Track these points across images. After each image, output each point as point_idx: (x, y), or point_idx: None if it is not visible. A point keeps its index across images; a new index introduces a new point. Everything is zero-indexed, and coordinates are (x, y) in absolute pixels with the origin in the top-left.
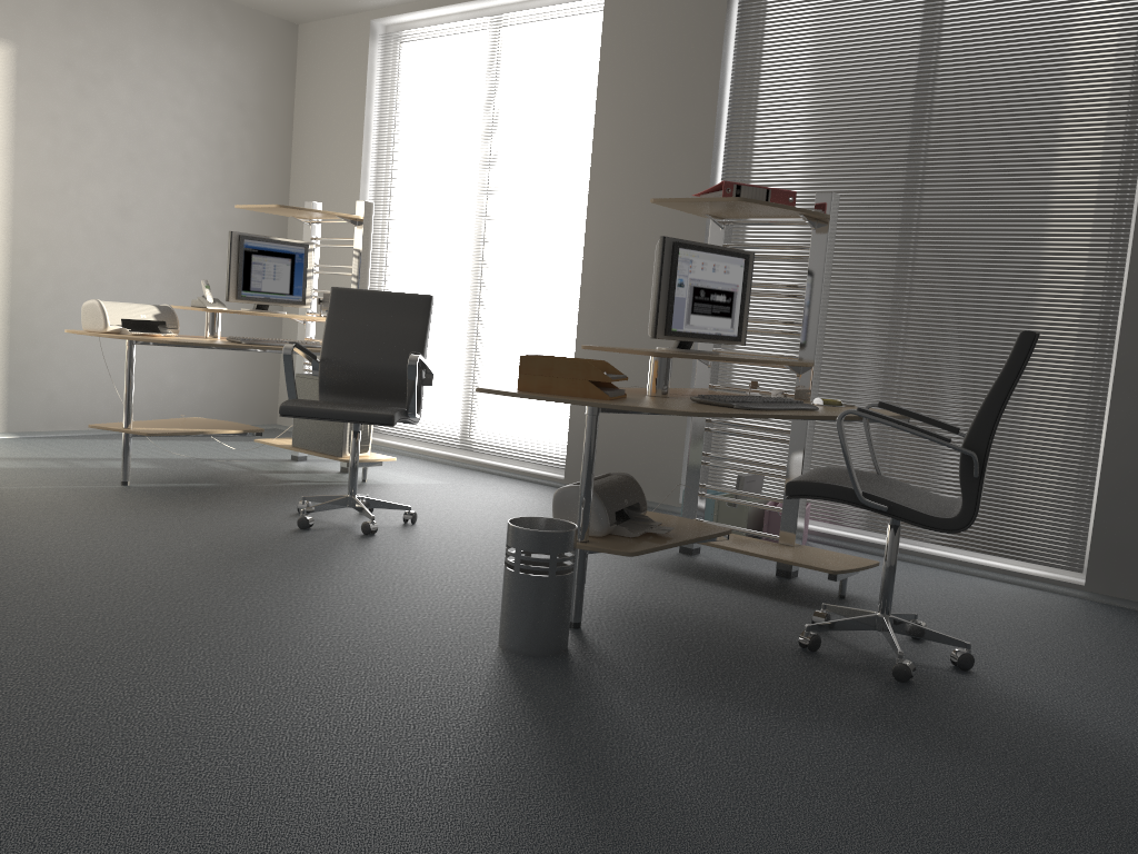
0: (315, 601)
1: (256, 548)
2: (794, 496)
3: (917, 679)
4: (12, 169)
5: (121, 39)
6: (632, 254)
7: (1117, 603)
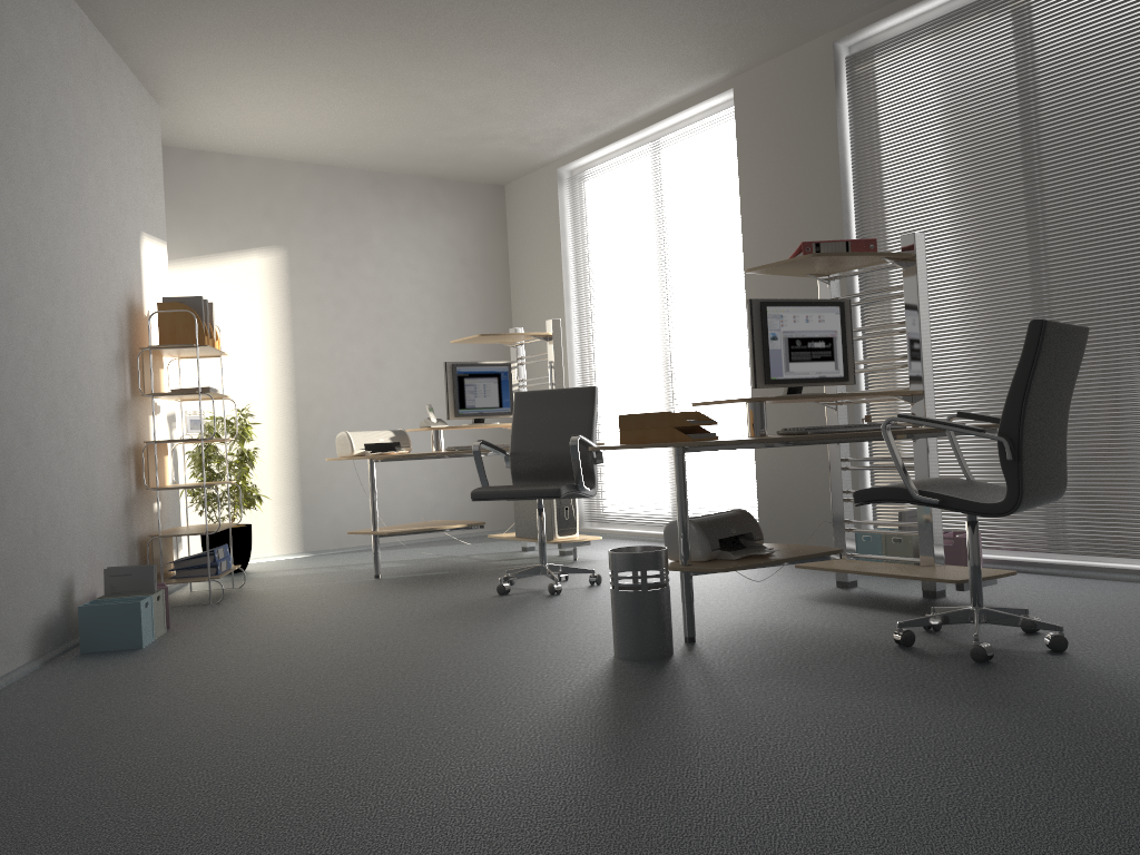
0: (481, 637)
1: (455, 609)
2: (861, 503)
3: (998, 660)
4: (292, 343)
5: (364, 227)
6: None
7: None
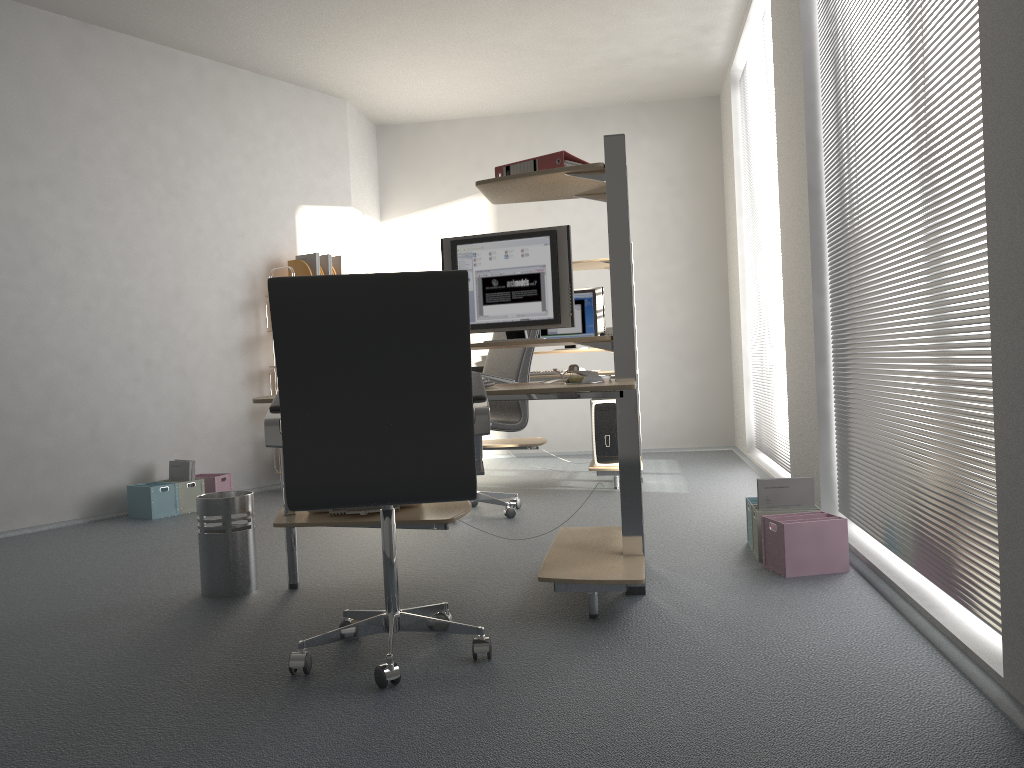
0: None
1: None
2: None
3: (310, 677)
4: None
5: None
6: (791, 233)
7: (1016, 719)
